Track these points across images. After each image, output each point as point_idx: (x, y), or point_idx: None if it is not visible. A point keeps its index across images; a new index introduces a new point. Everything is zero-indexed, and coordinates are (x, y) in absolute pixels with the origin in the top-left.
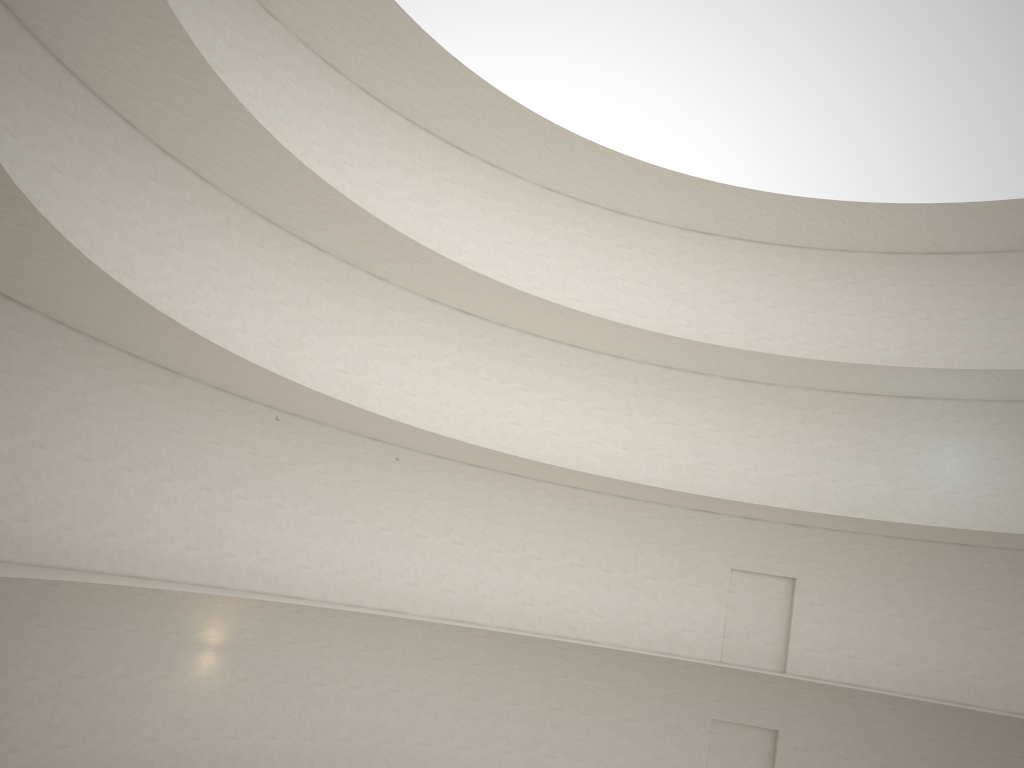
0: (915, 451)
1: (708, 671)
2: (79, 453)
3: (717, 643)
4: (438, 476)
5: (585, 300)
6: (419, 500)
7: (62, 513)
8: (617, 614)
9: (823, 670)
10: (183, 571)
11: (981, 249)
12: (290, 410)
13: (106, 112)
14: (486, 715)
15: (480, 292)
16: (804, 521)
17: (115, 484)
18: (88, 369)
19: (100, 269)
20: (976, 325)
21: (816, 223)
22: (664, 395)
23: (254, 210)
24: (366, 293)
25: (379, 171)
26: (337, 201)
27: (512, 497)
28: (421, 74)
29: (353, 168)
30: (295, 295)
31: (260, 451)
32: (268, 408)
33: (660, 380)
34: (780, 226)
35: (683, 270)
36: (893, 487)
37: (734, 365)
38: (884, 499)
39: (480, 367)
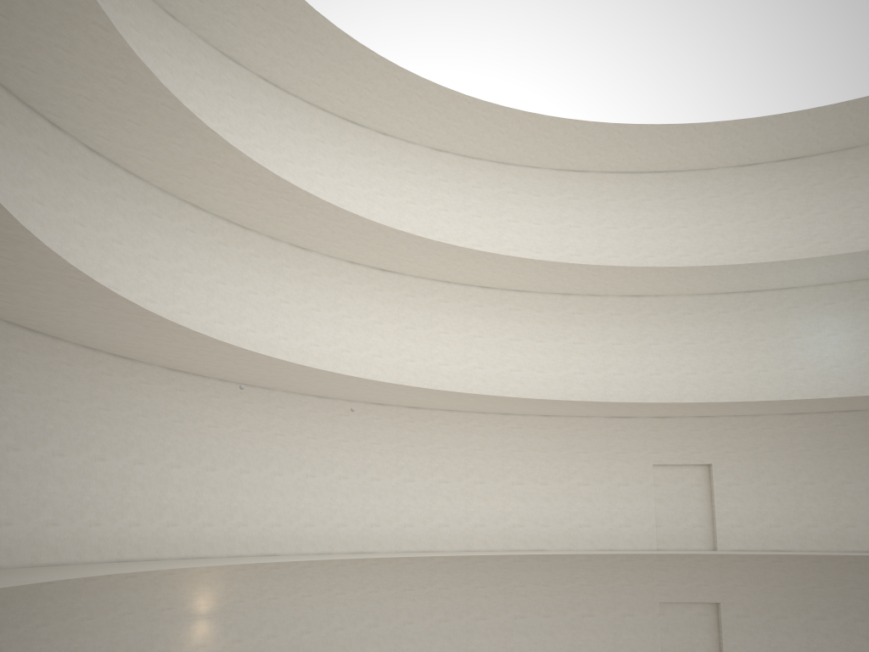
0: (797, 335)
1: (648, 560)
2: (53, 450)
3: (652, 533)
4: (382, 422)
5: (485, 244)
6: (368, 446)
7: (45, 511)
8: (559, 522)
9: (750, 542)
10: (166, 548)
11: (824, 150)
12: (242, 380)
13: (32, 116)
14: (459, 633)
15: (397, 248)
16: (712, 412)
17: (91, 475)
18: (50, 367)
19: (60, 257)
20: (831, 217)
21: (679, 147)
22: (568, 319)
23: (181, 198)
24: (292, 263)
25: (287, 151)
26: (262, 177)
27: (450, 431)
28: (315, 55)
29: (264, 150)
30: (230, 273)
31: (220, 423)
32: (221, 382)
33: (562, 306)
34: (647, 155)
35: (566, 206)
36: (783, 370)
37: (628, 283)
38: (777, 381)
39: (403, 317)
